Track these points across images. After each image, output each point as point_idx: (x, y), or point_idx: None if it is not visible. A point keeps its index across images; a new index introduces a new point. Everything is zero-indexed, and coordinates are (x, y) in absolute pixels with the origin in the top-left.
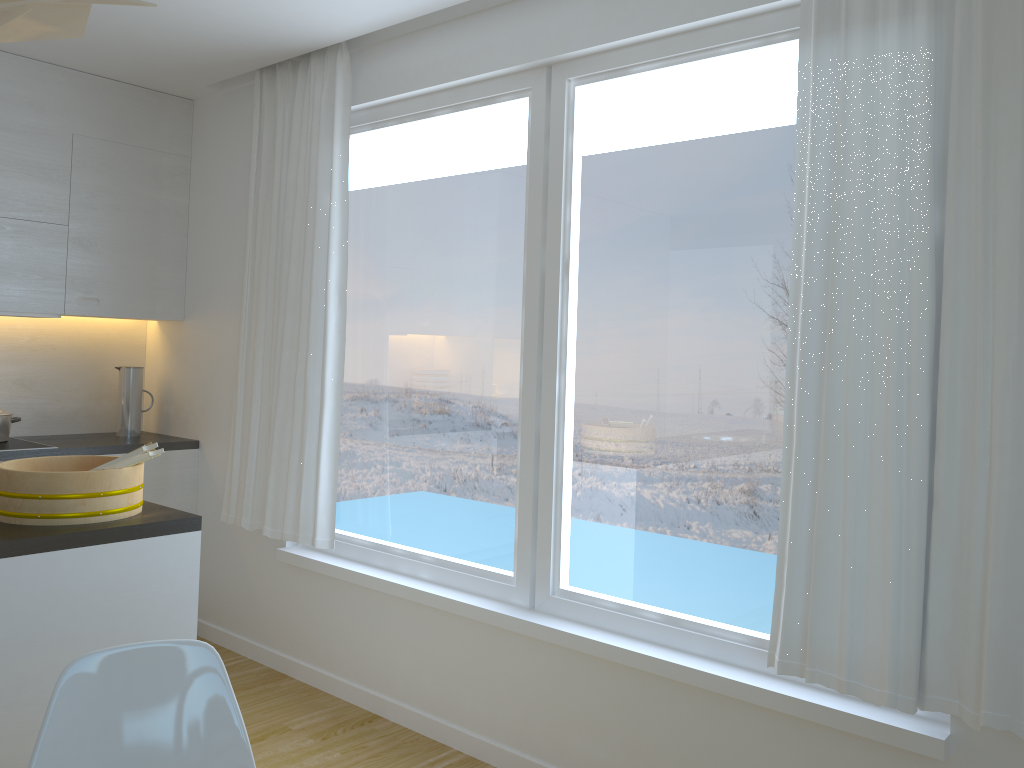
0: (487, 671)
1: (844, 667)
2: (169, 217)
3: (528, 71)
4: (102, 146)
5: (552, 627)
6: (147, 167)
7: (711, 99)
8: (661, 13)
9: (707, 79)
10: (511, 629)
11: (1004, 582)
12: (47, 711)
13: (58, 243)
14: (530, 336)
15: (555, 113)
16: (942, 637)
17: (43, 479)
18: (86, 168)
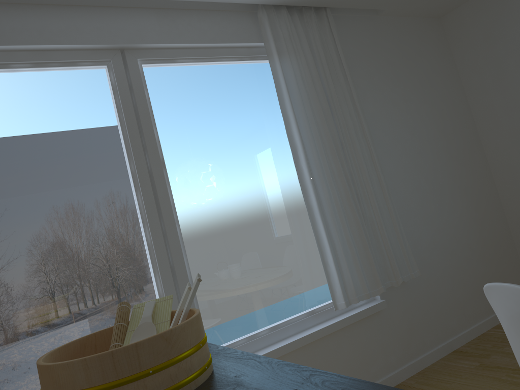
0: None
1: (367, 288)
2: None
3: (106, 50)
4: None
5: None
6: None
7: (221, 80)
8: (199, 36)
9: (216, 71)
10: None
11: (388, 235)
12: None
13: None
14: (150, 208)
15: (134, 77)
16: (378, 263)
17: (196, 324)
18: None
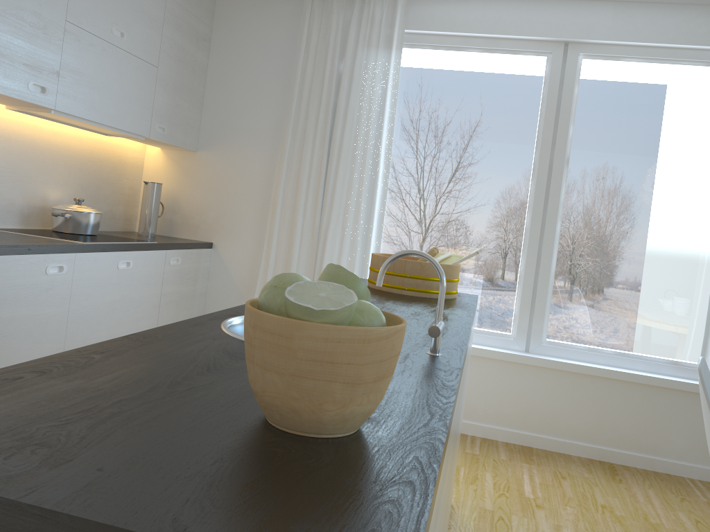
0: (498, 388)
1: None
2: (199, 72)
3: (550, 42)
4: (178, 8)
5: (557, 360)
6: (194, 30)
7: (670, 86)
8: (657, 34)
9: (669, 75)
10: (527, 363)
11: None
12: (707, 392)
13: (152, 80)
14: (538, 197)
15: (568, 71)
16: None
17: (445, 269)
18: (169, 24)
